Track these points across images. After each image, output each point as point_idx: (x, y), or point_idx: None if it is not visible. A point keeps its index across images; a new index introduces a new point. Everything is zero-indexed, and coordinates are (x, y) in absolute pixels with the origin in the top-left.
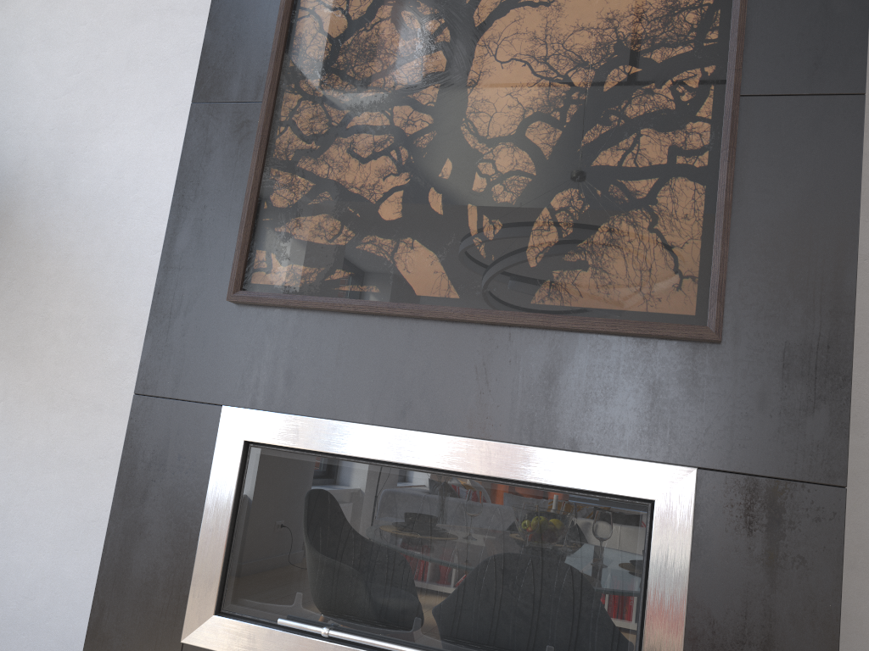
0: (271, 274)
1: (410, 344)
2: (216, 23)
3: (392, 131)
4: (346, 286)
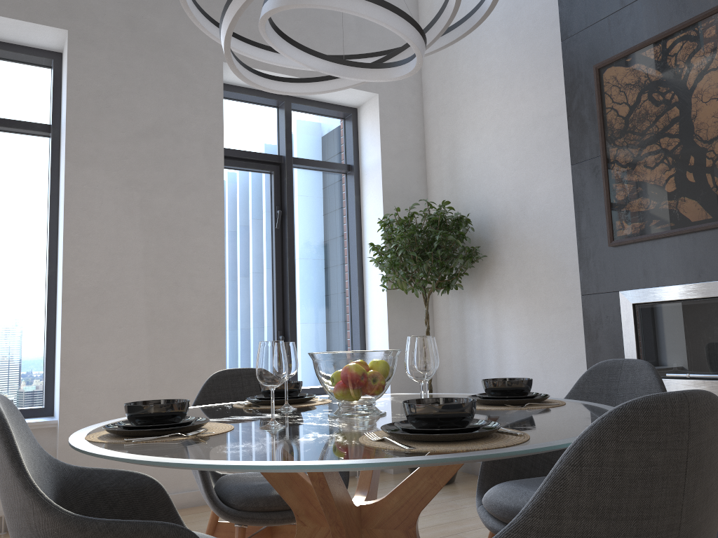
0: (624, 230)
1: (694, 244)
2: (571, 127)
3: (661, 151)
4: (658, 226)
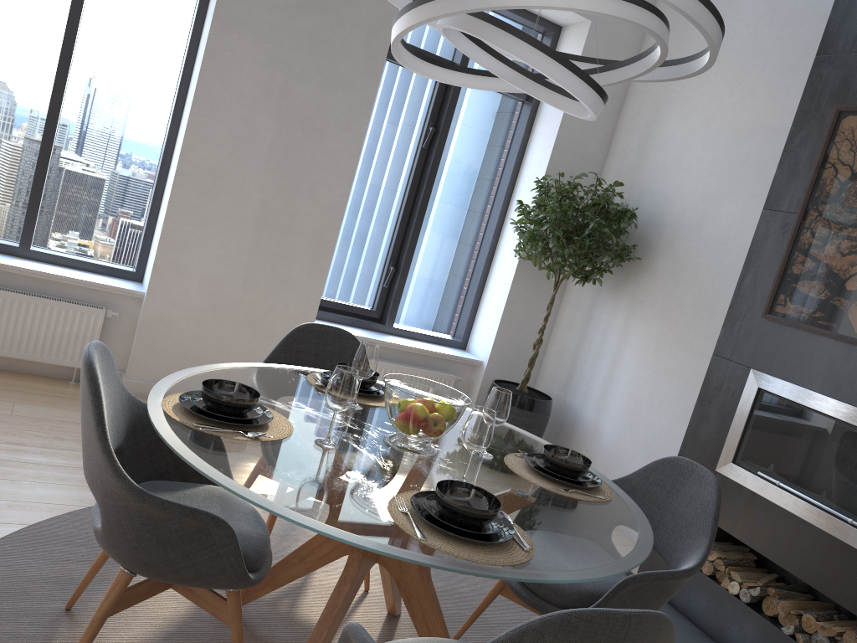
0: (784, 308)
1: (846, 357)
2: (782, 165)
3: None
4: (819, 321)
